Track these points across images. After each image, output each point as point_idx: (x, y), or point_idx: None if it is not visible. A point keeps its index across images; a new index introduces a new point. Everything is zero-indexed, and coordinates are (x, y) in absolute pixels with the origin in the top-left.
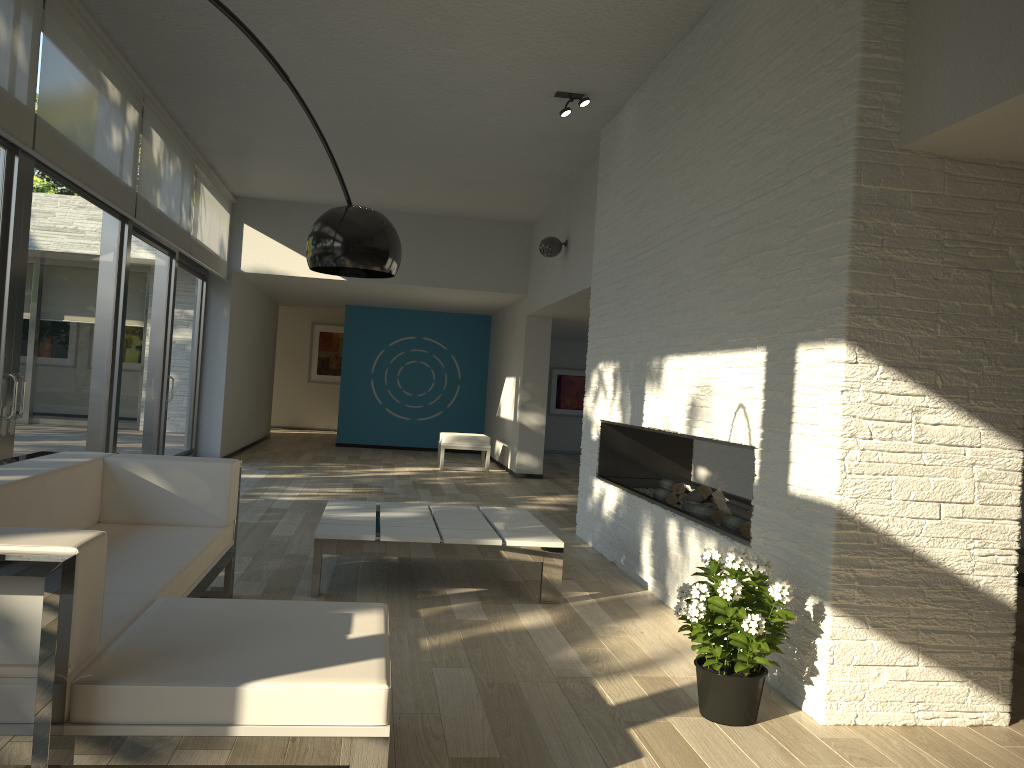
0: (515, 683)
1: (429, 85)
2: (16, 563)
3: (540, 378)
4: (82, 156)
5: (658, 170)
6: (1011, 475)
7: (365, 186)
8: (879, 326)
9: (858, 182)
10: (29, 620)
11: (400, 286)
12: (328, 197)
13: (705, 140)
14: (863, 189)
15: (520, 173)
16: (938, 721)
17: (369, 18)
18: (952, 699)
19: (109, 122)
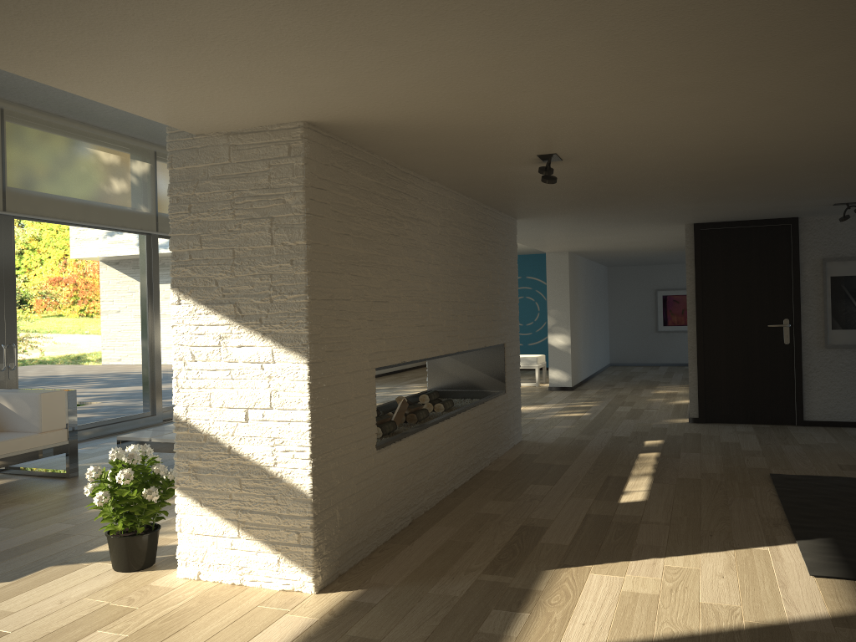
0: (73, 535)
1: None
2: None
3: (562, 304)
4: (71, 204)
5: None
6: (299, 384)
7: None
8: (192, 274)
9: (169, 167)
10: None
11: None
12: None
13: None
14: (175, 171)
15: None
16: (258, 584)
17: None
18: (267, 567)
19: (106, 177)
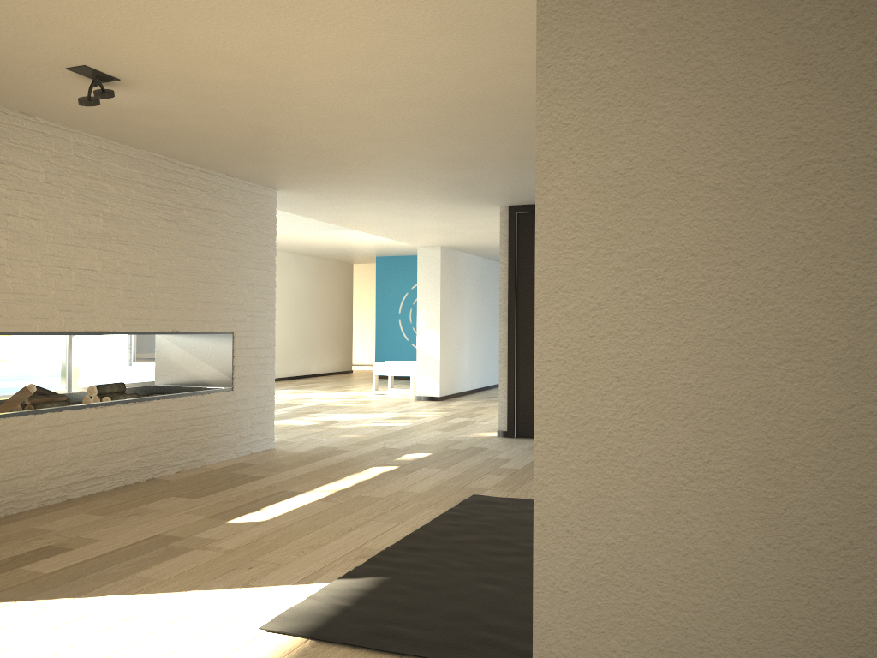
0: None
1: None
2: None
3: (433, 305)
4: None
5: None
6: None
7: None
8: None
9: None
10: None
11: (321, 233)
12: None
13: None
14: None
15: None
16: None
17: None
18: None
19: None
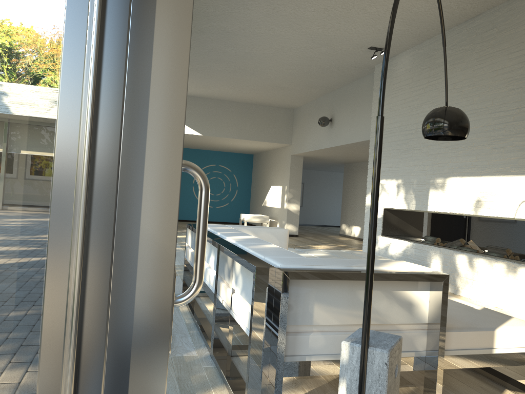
0: None
1: (309, 40)
2: (432, 275)
3: (297, 186)
4: None
5: (436, 88)
6: None
7: (224, 87)
8: None
9: None
10: (418, 302)
11: (227, 139)
12: (197, 92)
13: (482, 76)
14: None
15: (313, 84)
16: None
17: (310, 6)
18: None
19: None
